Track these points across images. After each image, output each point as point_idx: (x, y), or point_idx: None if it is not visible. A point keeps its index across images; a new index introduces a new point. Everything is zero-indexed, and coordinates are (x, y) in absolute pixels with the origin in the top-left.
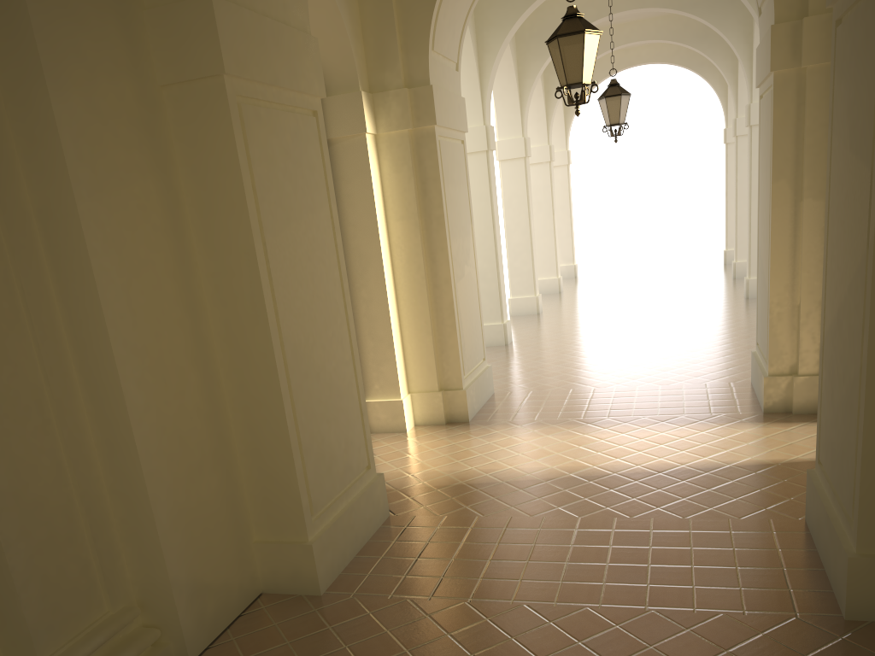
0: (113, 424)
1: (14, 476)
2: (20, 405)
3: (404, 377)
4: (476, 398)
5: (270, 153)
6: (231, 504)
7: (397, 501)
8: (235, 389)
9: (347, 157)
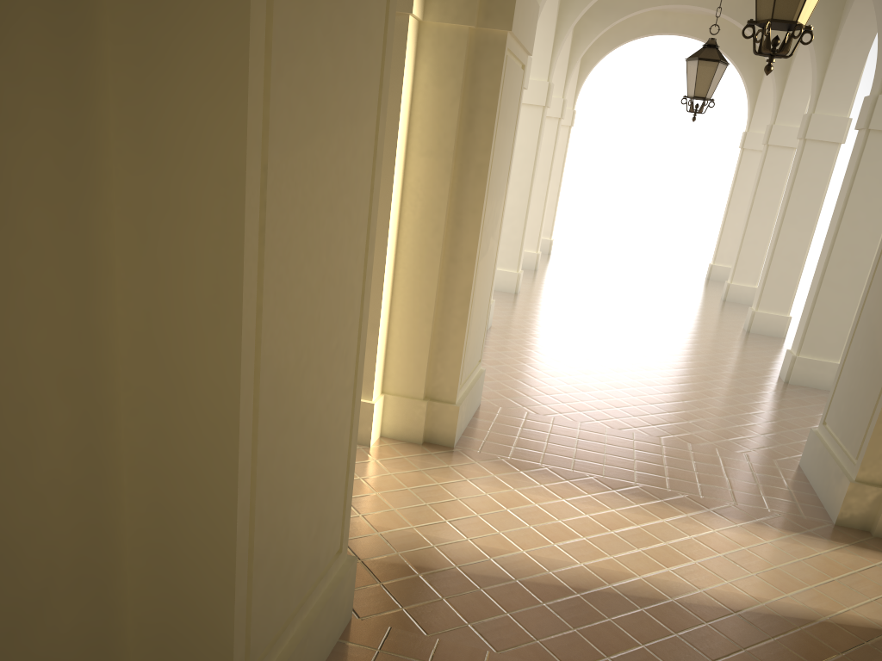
0: None
1: None
2: None
3: (381, 371)
4: (465, 415)
5: None
6: (98, 647)
7: (362, 588)
8: (144, 439)
9: None
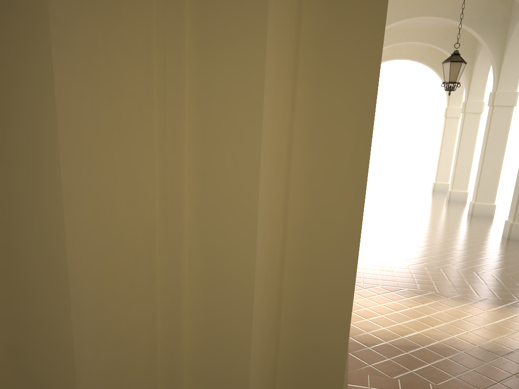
0: (225, 287)
1: (112, 368)
2: (133, 251)
3: None
4: None
5: None
6: (274, 375)
7: None
8: (300, 250)
9: None
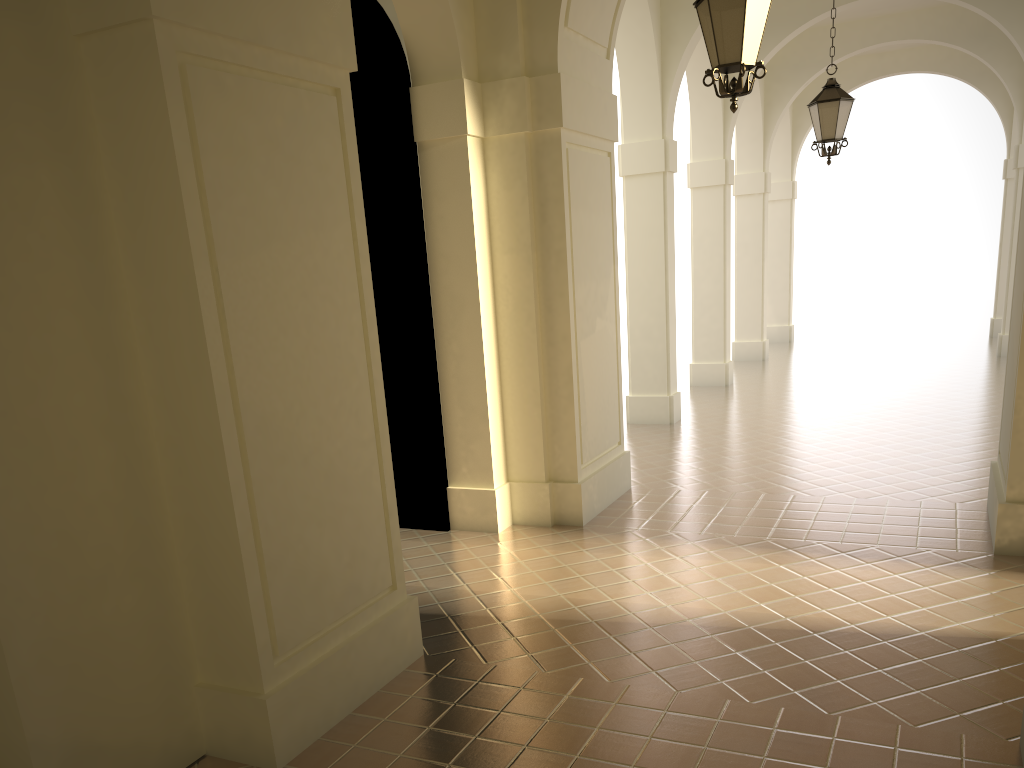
0: None
1: None
2: None
3: (502, 460)
4: (598, 495)
5: (240, 140)
6: (159, 632)
7: (442, 634)
8: (173, 473)
9: (442, 167)
